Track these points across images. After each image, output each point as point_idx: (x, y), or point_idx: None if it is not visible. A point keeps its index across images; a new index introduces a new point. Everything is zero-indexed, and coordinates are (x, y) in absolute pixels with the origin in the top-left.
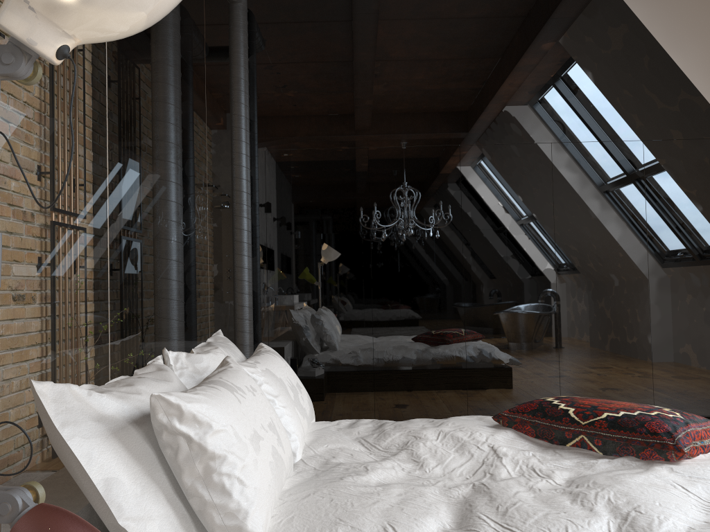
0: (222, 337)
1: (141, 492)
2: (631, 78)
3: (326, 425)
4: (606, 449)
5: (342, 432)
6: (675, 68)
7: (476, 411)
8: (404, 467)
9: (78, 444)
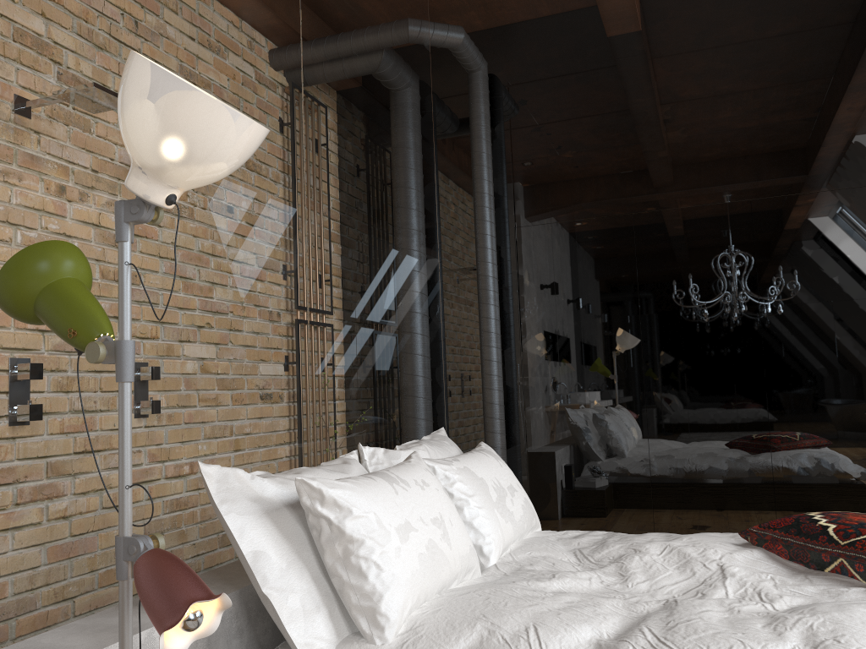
0: (440, 435)
1: (286, 566)
2: None
3: (549, 535)
4: None
5: (561, 542)
6: None
7: None
8: (604, 580)
9: (232, 519)
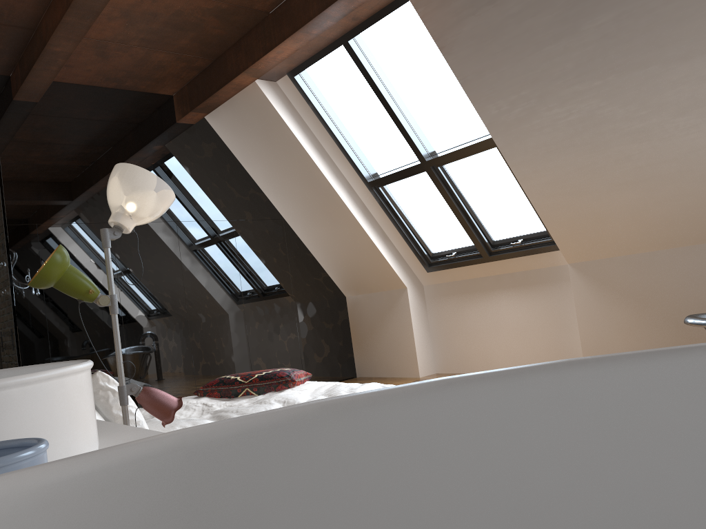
0: None
1: (99, 417)
2: (223, 180)
3: None
4: (259, 391)
5: None
6: (247, 174)
7: None
8: None
9: None
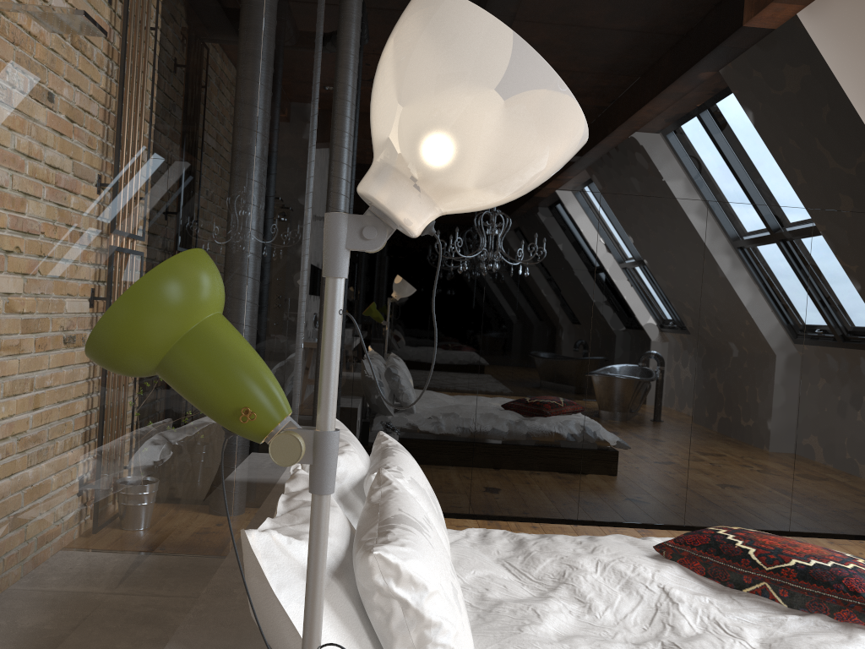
0: (336, 422)
1: None
2: (810, 133)
3: (455, 537)
4: (793, 602)
5: (479, 549)
6: (861, 126)
7: (588, 508)
8: (571, 610)
9: (294, 611)
